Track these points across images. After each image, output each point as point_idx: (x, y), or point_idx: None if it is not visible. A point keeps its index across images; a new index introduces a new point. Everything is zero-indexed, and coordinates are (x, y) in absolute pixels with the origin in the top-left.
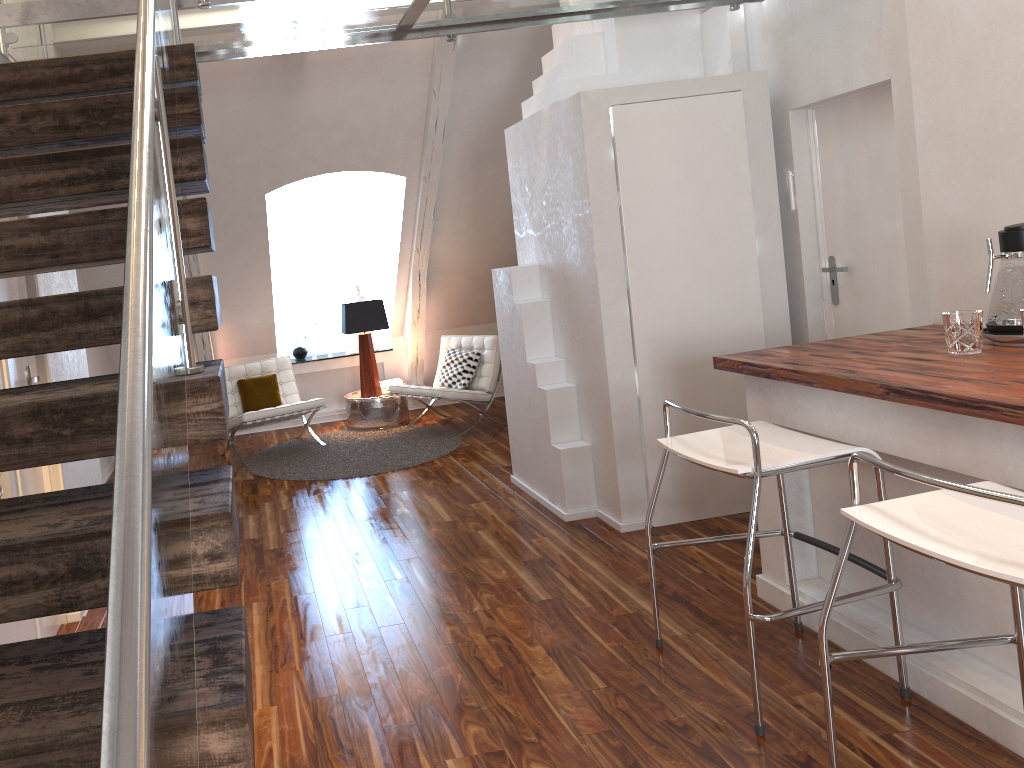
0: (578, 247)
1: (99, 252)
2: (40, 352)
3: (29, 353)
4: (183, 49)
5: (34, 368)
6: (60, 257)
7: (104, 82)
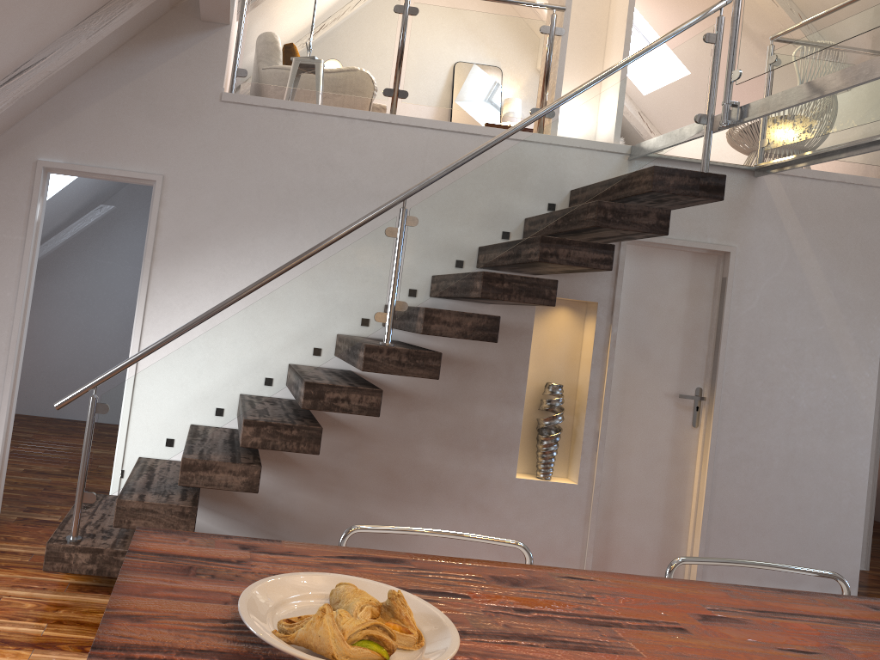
0: None
1: (461, 293)
2: (400, 329)
3: (399, 328)
4: (648, 170)
5: (706, 391)
6: (455, 293)
7: (616, 194)
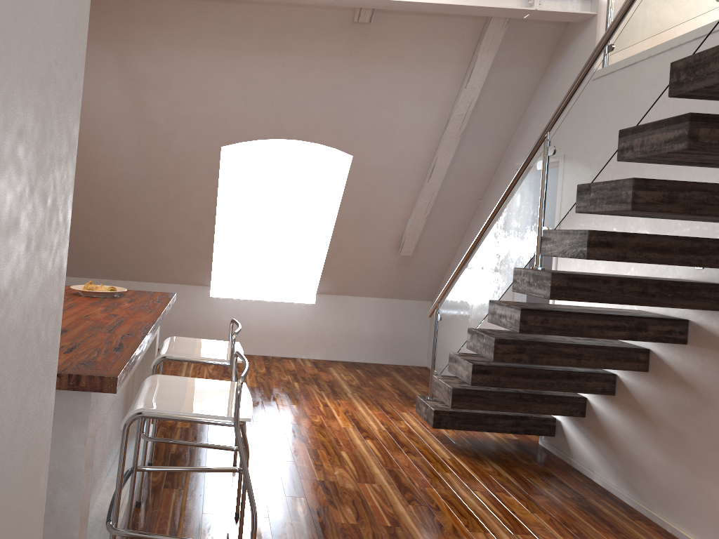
0: (26, 193)
1: None
2: None
3: None
4: None
5: None
6: None
7: None
